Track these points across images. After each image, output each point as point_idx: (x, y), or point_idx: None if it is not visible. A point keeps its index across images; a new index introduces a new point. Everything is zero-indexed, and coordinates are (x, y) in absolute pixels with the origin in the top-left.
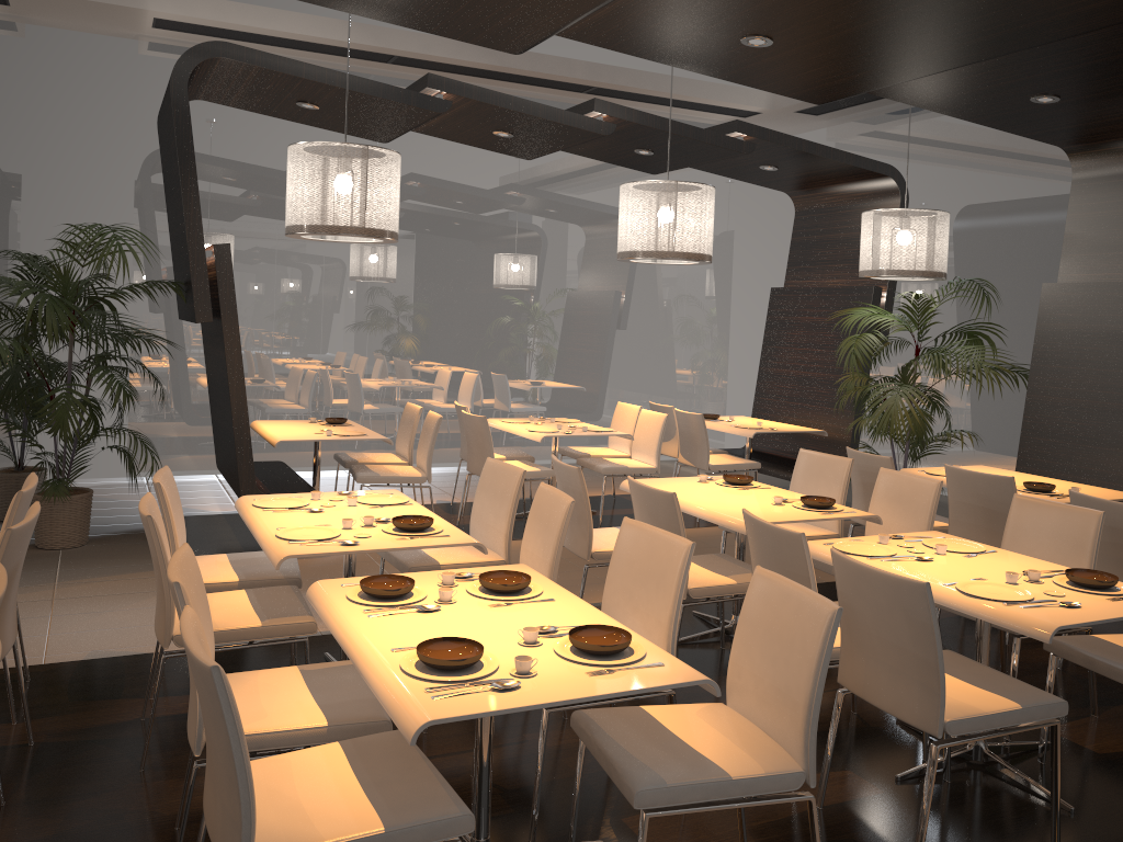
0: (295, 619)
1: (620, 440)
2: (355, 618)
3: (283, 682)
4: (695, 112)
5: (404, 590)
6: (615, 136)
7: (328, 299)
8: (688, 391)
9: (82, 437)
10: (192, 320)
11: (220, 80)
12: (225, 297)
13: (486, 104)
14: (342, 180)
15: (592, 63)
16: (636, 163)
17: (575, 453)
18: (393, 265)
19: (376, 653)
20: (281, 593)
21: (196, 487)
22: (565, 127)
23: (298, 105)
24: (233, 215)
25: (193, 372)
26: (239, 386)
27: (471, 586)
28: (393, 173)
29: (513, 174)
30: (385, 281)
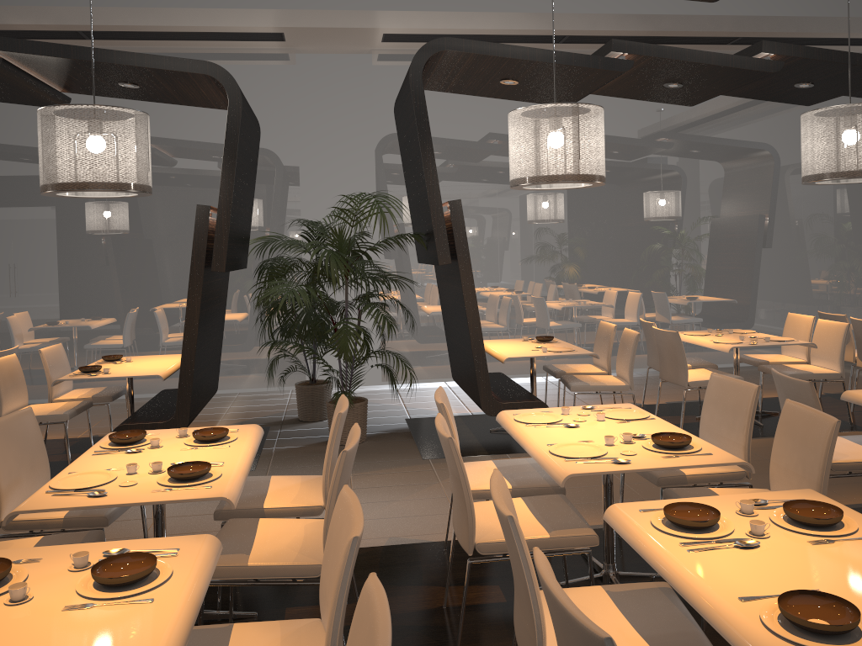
0: (578, 532)
1: (793, 347)
2: (676, 553)
3: (595, 604)
4: (834, 47)
5: (713, 521)
6: (778, 73)
7: (522, 239)
8: (842, 300)
9: (358, 359)
10: (434, 263)
11: (442, 70)
12: (459, 243)
13: (663, 59)
14: (558, 135)
15: (737, 16)
16: (792, 97)
17: (753, 360)
18: (572, 208)
19: (724, 603)
20: (554, 502)
21: (433, 392)
22: (735, 70)
23: (501, 83)
24: (446, 179)
25: (424, 303)
26: (474, 314)
27: (773, 516)
28: (599, 125)
29: (668, 122)
30: (566, 221)
